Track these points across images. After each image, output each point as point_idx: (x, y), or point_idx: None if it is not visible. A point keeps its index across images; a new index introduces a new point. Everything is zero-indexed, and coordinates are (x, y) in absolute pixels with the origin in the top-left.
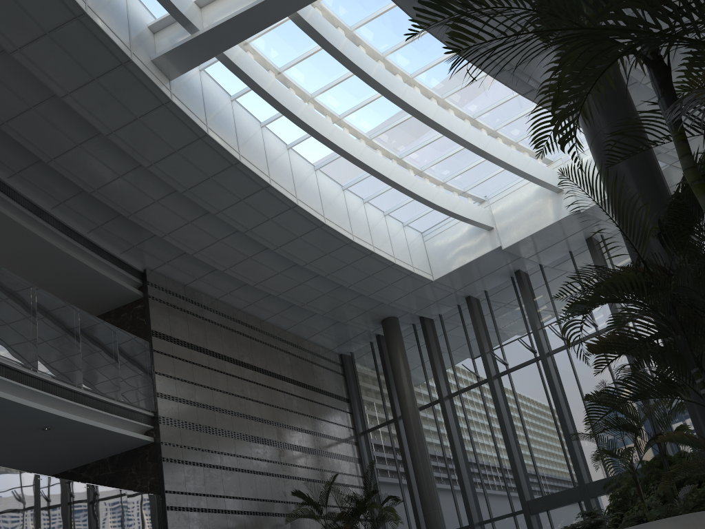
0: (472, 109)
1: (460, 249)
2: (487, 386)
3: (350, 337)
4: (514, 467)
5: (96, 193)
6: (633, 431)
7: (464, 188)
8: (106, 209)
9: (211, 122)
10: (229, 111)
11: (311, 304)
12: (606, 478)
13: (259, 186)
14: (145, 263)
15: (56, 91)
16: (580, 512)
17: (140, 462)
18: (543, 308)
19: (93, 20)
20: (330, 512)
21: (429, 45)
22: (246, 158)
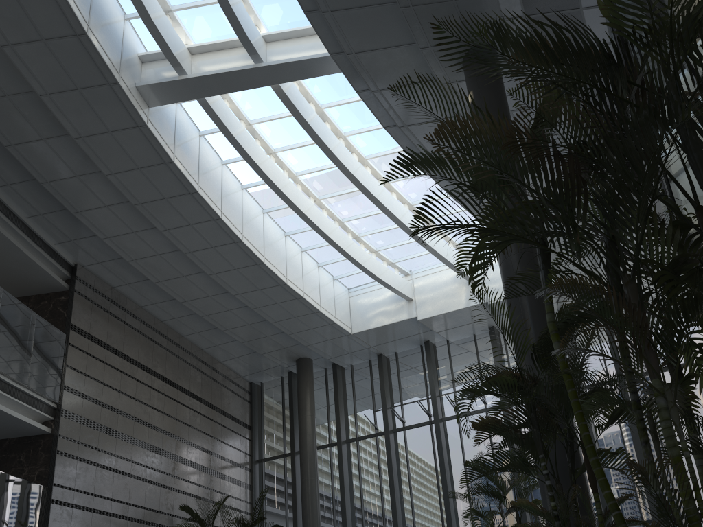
0: (412, 197)
1: (381, 311)
2: (383, 438)
3: (263, 368)
4: (395, 516)
5: (48, 185)
6: (498, 498)
7: (393, 259)
8: (53, 200)
9: (178, 152)
10: (196, 144)
11: (233, 330)
12: None
13: (210, 217)
14: (78, 258)
15: (36, 88)
16: None
17: (31, 451)
18: (444, 379)
19: (92, 41)
20: None
21: (386, 137)
22: (204, 189)
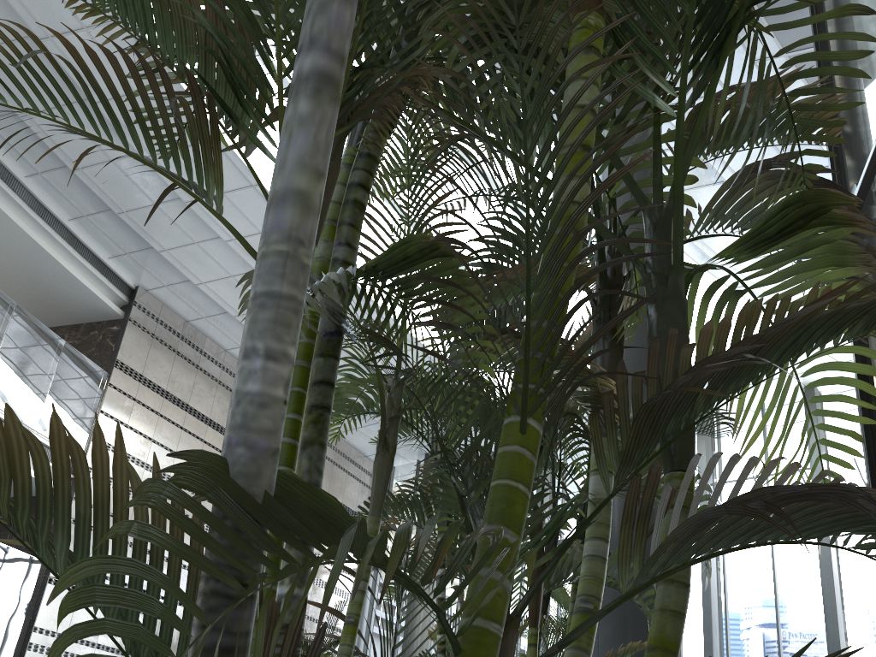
0: None
1: None
2: None
3: None
4: None
5: (80, 173)
6: None
7: None
8: (94, 196)
9: None
10: None
11: None
12: None
13: None
14: (139, 279)
15: (34, 29)
16: None
17: None
18: None
19: None
20: None
21: None
22: None
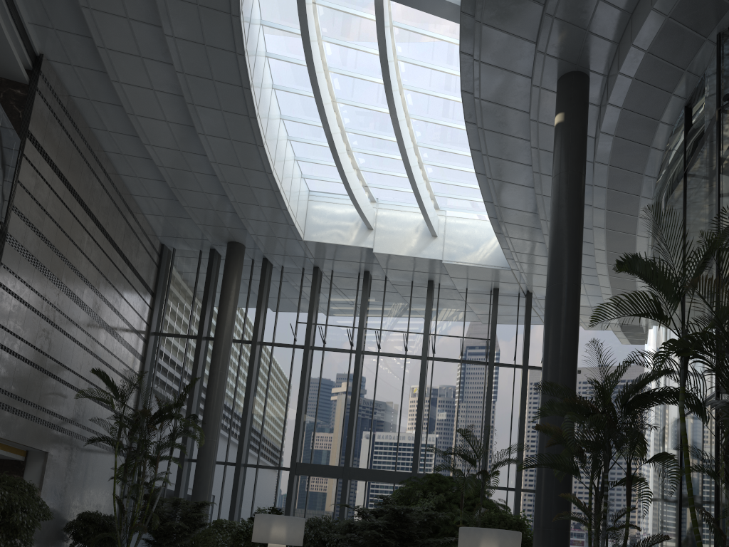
0: (420, 138)
1: (338, 228)
2: (300, 352)
3: (185, 236)
4: (297, 430)
5: None
6: (471, 462)
7: (368, 183)
8: None
9: (244, 5)
10: None
11: (182, 191)
12: (366, 469)
13: (240, 83)
14: (47, 49)
15: None
16: (335, 487)
17: None
18: (373, 314)
19: None
20: (145, 409)
21: (431, 78)
22: (248, 53)
